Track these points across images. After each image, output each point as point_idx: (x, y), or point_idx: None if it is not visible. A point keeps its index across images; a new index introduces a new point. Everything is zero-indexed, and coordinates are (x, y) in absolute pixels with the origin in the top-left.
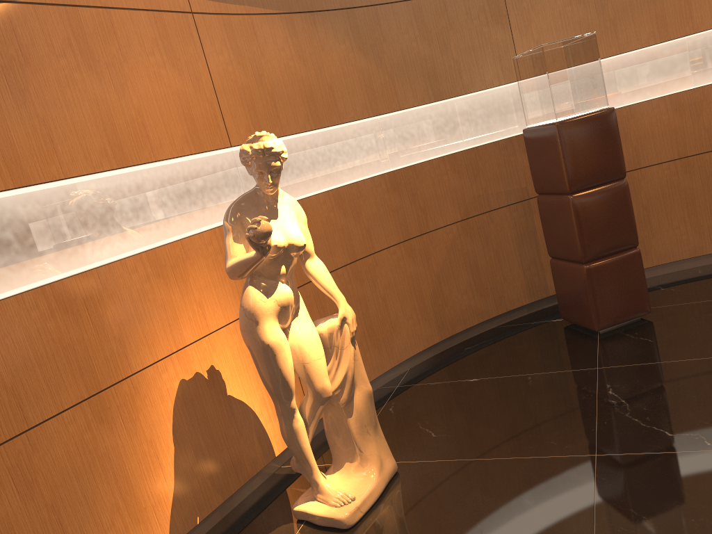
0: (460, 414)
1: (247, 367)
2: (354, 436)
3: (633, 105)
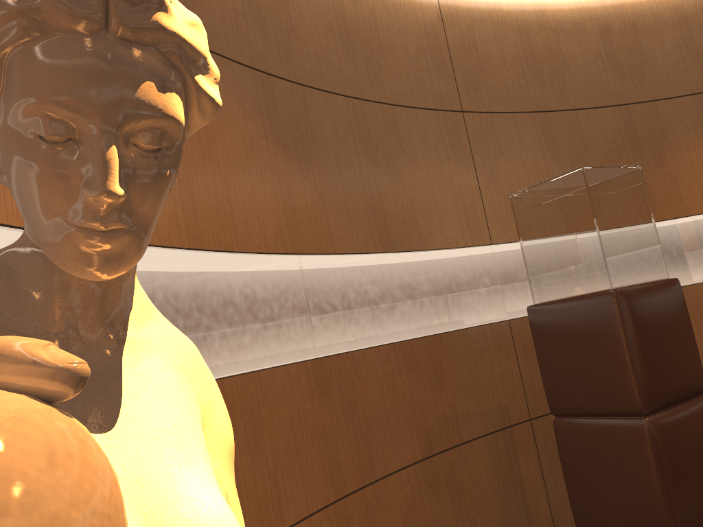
0: None
1: None
2: None
3: None
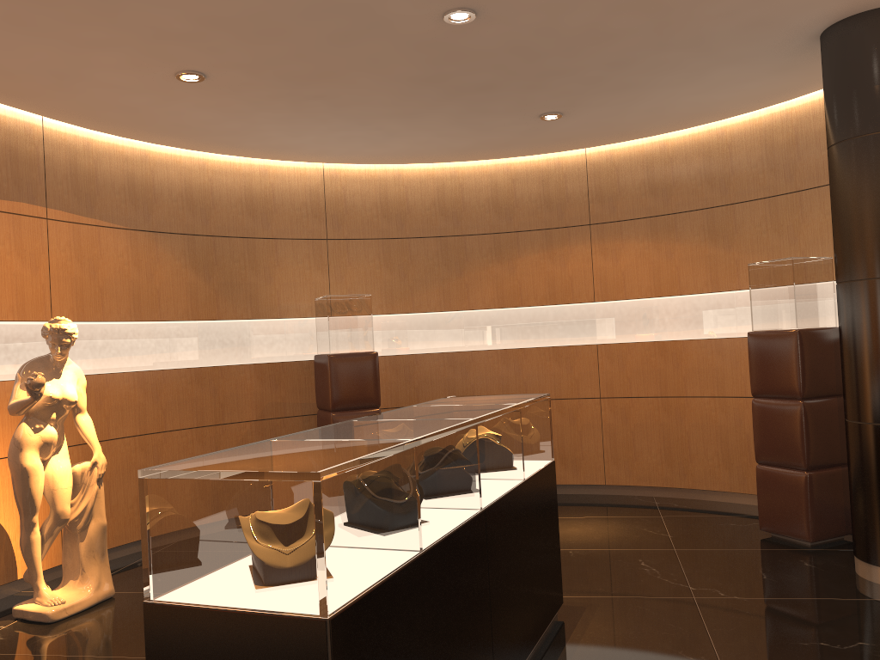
0: None
1: (13, 496)
2: (82, 557)
3: (419, 354)
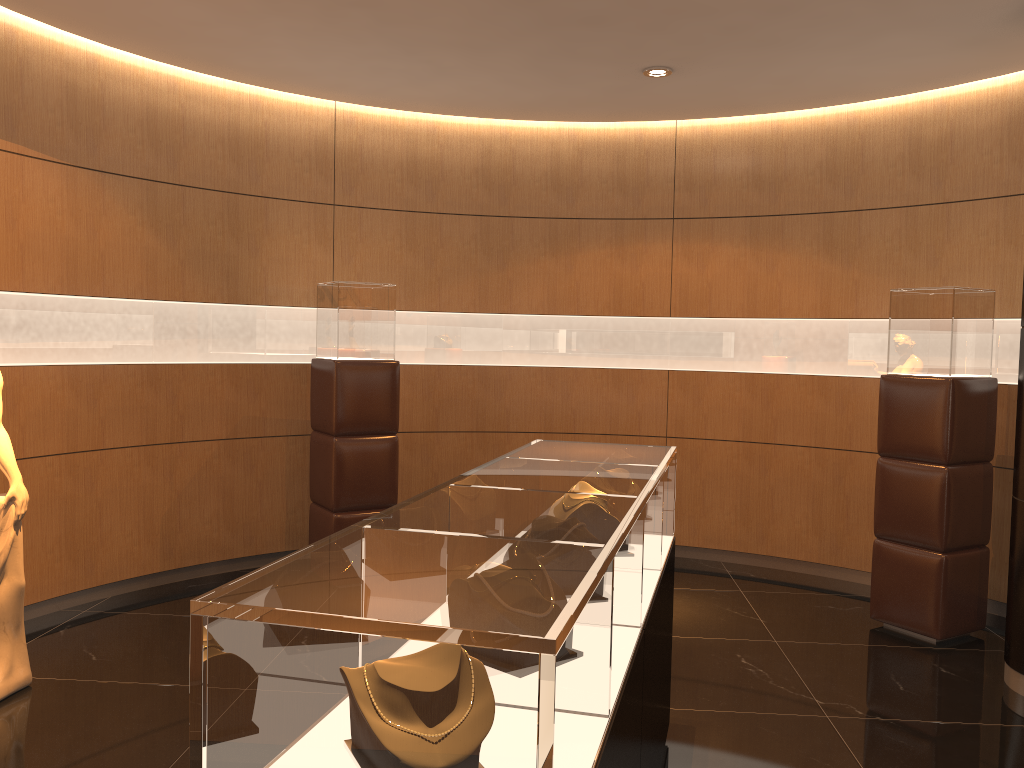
0: (138, 643)
1: None
2: None
3: (443, 366)
